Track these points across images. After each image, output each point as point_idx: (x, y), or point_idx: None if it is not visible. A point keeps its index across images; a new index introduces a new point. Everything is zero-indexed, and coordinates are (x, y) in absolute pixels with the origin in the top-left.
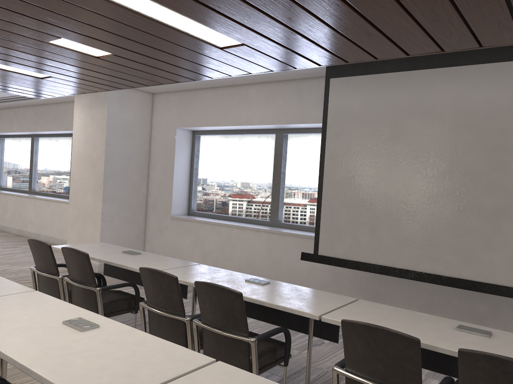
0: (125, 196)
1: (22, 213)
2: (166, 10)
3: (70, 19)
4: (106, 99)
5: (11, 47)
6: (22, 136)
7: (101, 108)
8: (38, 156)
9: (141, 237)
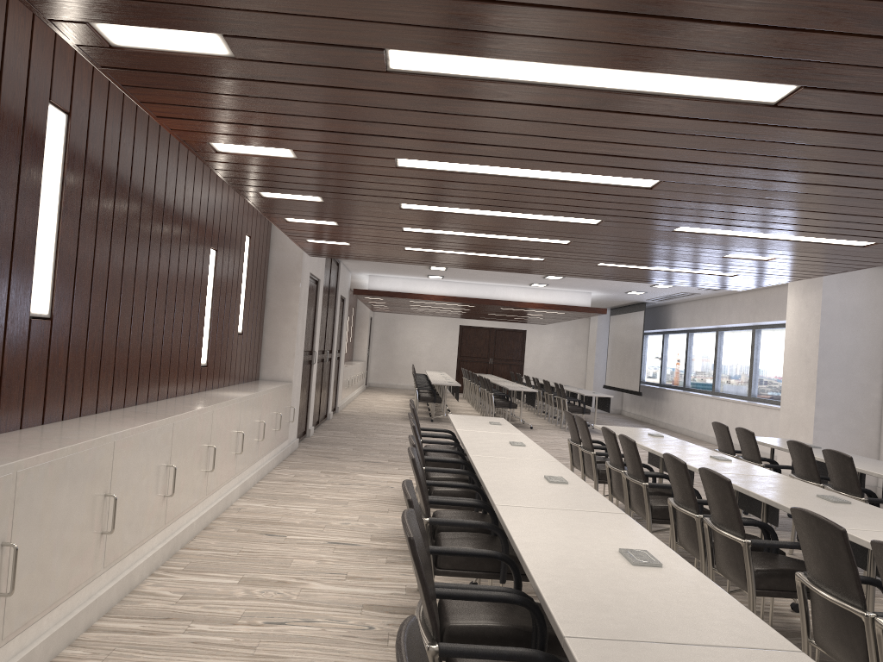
0: (847, 400)
1: (737, 423)
2: (789, 236)
3: (728, 246)
4: (820, 282)
5: (698, 261)
6: (742, 328)
7: (815, 293)
8: (759, 352)
9: (872, 456)
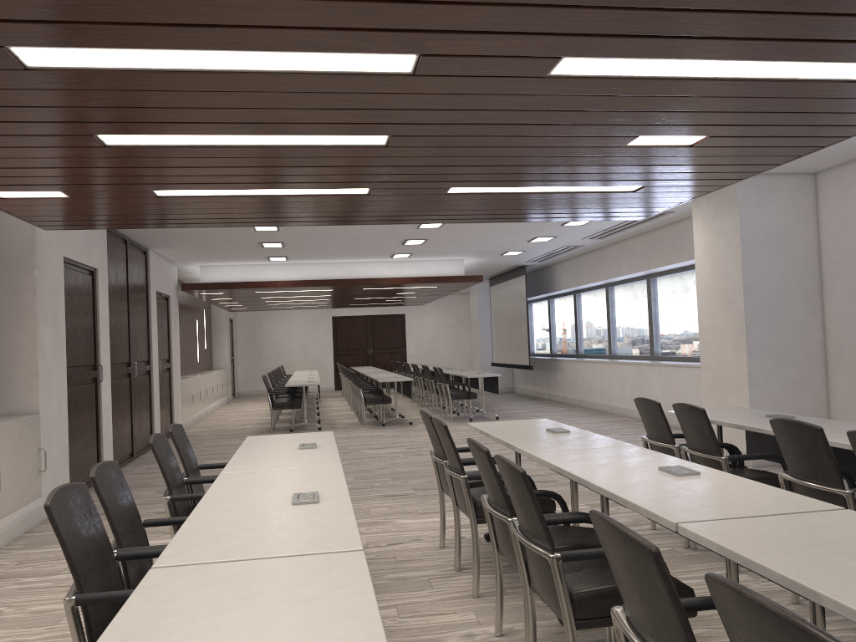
0: (784, 345)
1: (644, 388)
2: (749, 63)
3: (640, 113)
4: (735, 200)
5: (589, 163)
6: (635, 280)
7: (730, 215)
8: (658, 304)
9: (821, 411)
